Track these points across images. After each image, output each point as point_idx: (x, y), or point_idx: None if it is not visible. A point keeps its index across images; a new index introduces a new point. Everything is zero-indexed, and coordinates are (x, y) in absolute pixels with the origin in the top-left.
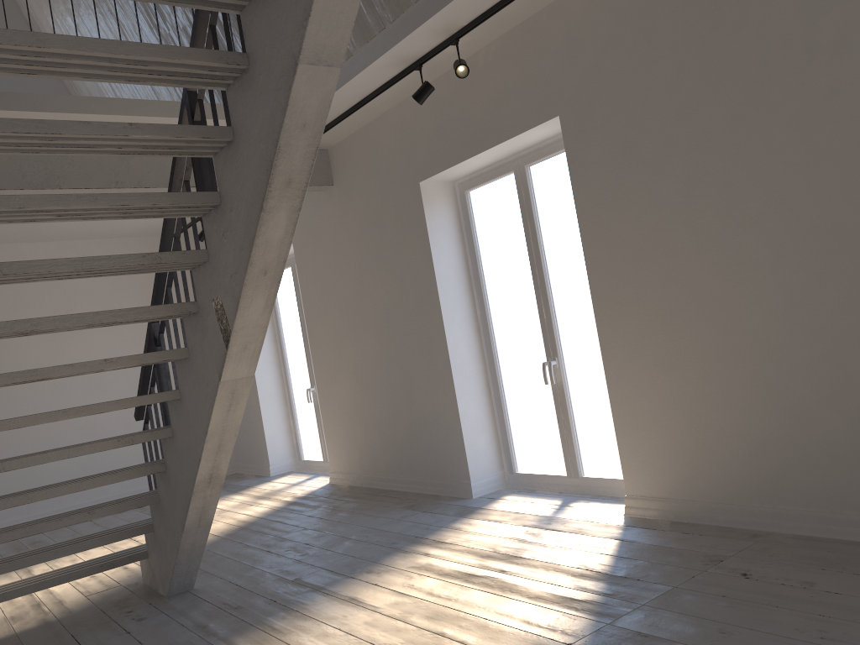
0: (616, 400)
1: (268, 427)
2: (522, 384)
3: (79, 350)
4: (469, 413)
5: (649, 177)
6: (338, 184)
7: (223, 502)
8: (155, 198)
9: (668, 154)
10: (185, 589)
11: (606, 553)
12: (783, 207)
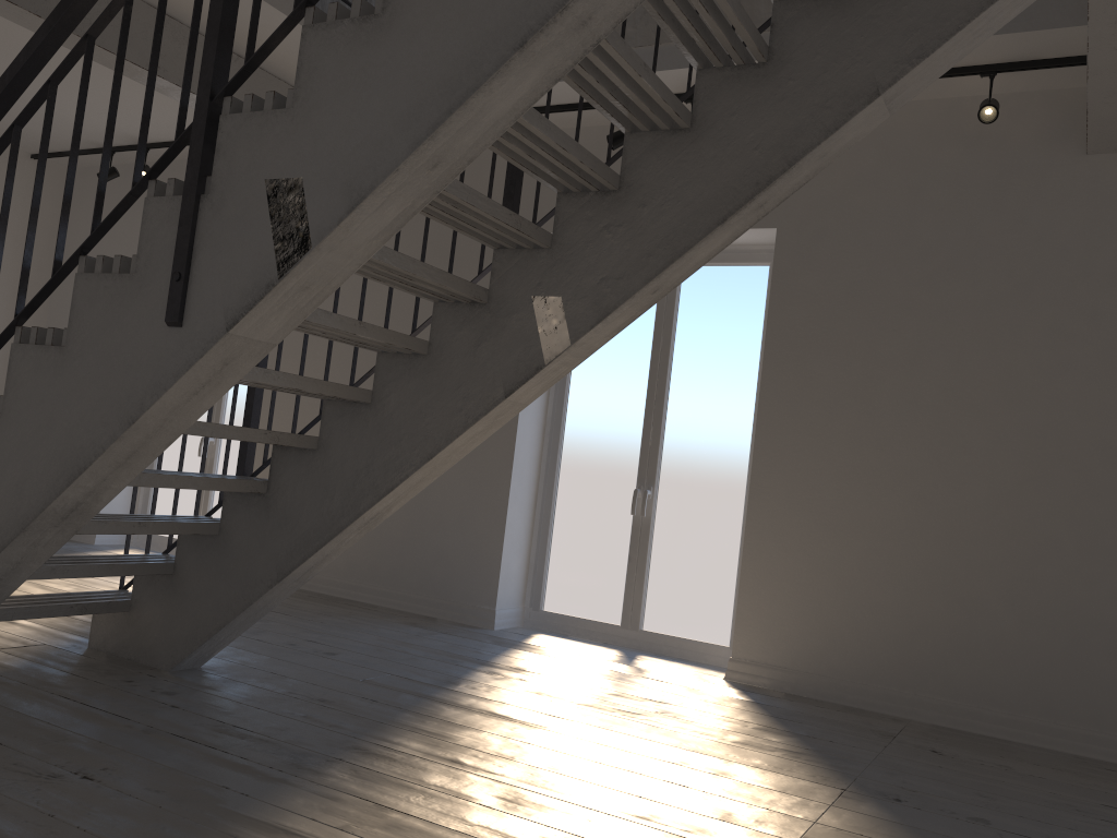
0: (751, 550)
1: None
2: (589, 507)
3: None
4: (513, 525)
5: (872, 329)
6: None
7: None
8: (583, 155)
9: (902, 313)
10: (193, 665)
11: (758, 712)
12: (1015, 403)
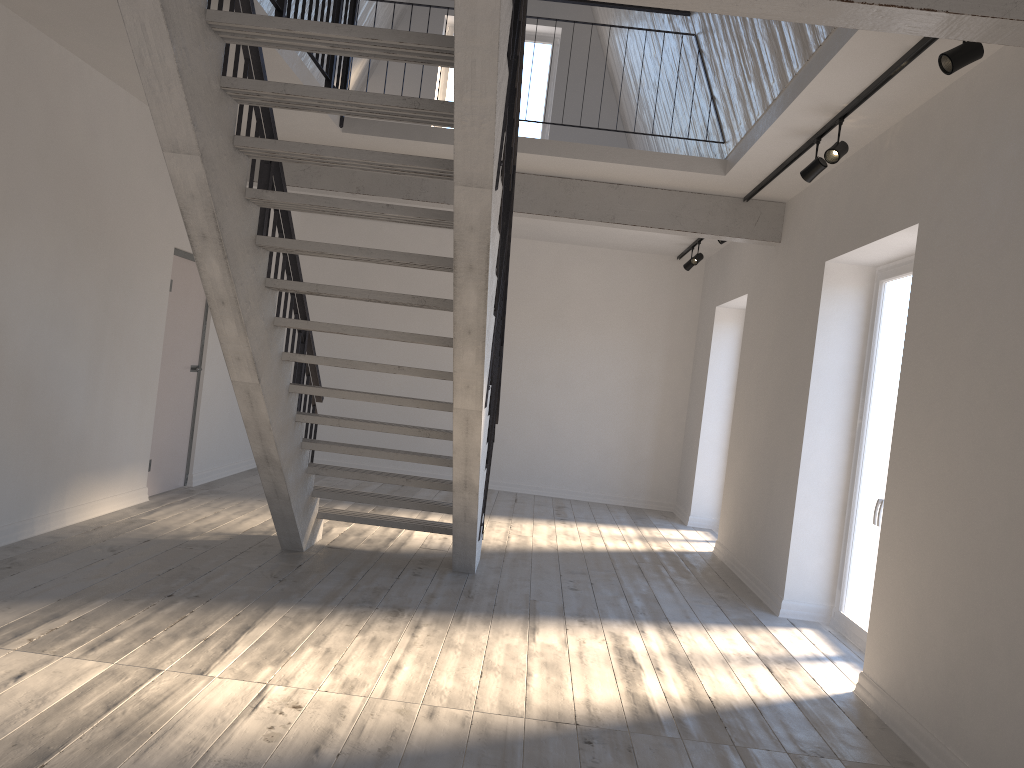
0: (880, 562)
1: (699, 476)
2: (867, 516)
3: (560, 349)
4: (806, 527)
5: (956, 320)
6: (783, 242)
7: (612, 529)
8: (413, 258)
9: (974, 298)
10: (466, 570)
11: (755, 702)
12: None
